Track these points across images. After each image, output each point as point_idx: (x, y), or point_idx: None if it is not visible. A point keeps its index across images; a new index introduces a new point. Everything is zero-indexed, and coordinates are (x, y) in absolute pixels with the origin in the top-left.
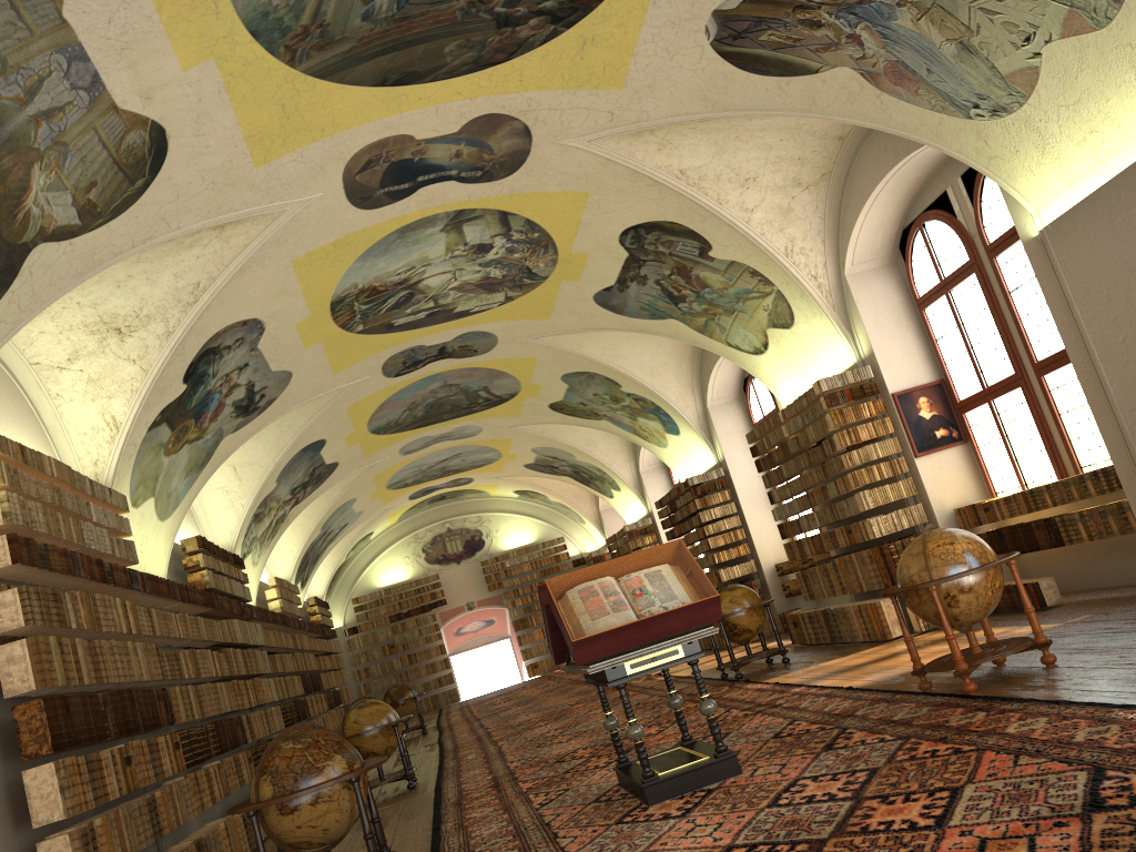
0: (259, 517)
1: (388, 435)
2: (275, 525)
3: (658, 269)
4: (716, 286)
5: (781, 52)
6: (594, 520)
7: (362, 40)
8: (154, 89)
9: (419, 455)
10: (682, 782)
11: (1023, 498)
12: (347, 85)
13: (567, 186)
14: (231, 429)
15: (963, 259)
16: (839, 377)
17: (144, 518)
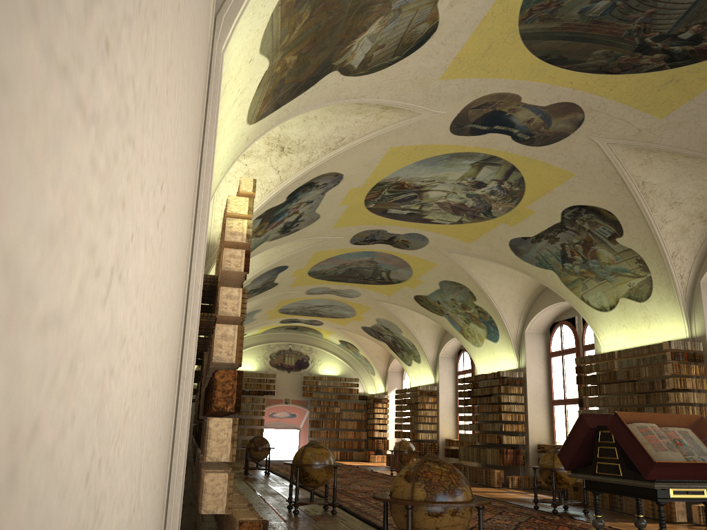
0: None
1: (312, 278)
2: None
3: (571, 237)
4: (602, 260)
5: None
6: (382, 375)
7: (564, 25)
8: (458, 1)
9: (312, 297)
10: None
11: None
12: (527, 50)
13: (565, 166)
14: (270, 238)
15: None
16: (682, 343)
17: None
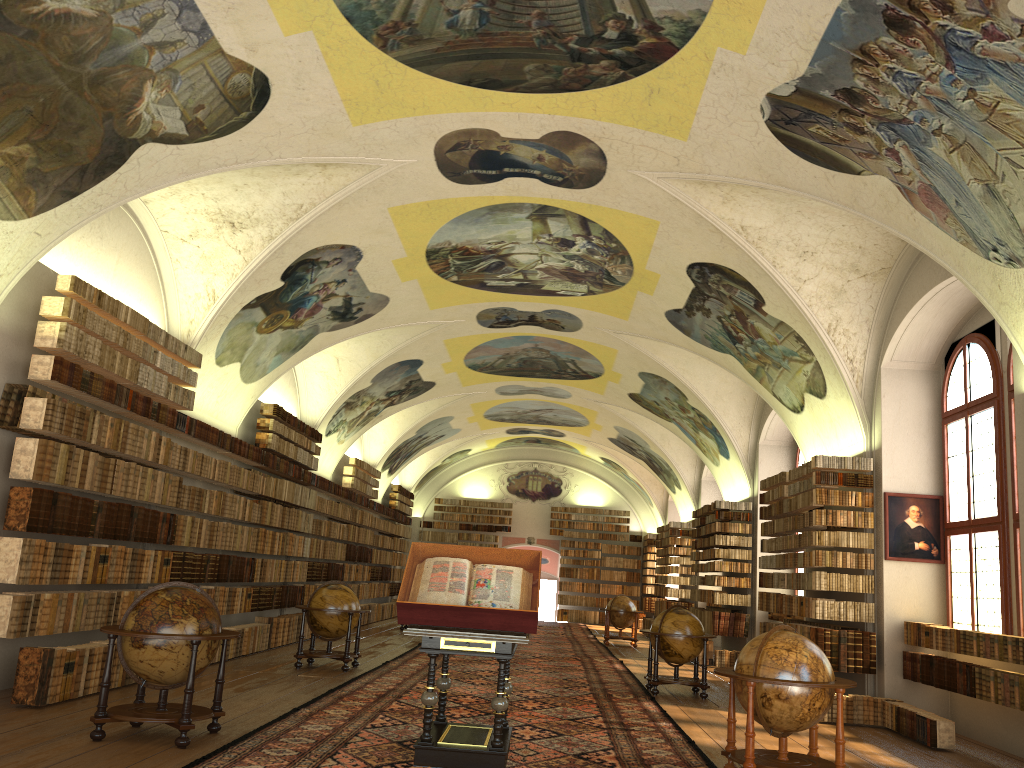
0: (350, 405)
1: (484, 374)
2: (367, 416)
3: (719, 307)
4: (767, 339)
5: (828, 147)
6: (660, 507)
7: (448, 44)
8: (258, 44)
9: (515, 399)
10: (449, 757)
11: (956, 637)
12: (436, 78)
13: (640, 211)
14: (327, 328)
15: (989, 389)
16: (837, 459)
17: (227, 376)
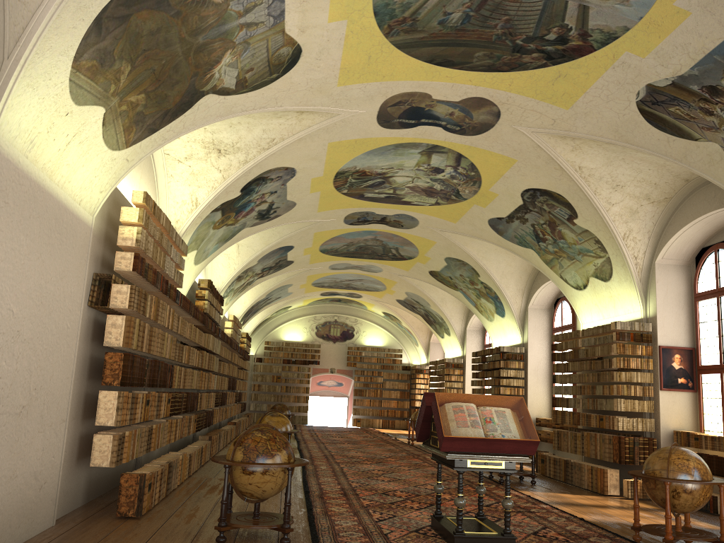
0: (239, 278)
1: (328, 255)
2: (245, 285)
3: (537, 218)
4: (568, 240)
5: (678, 121)
6: (424, 346)
7: (431, 34)
8: (308, 27)
9: (339, 272)
10: (478, 542)
11: None
12: (410, 57)
13: (505, 153)
14: (250, 225)
15: None
16: (629, 324)
17: (188, 261)
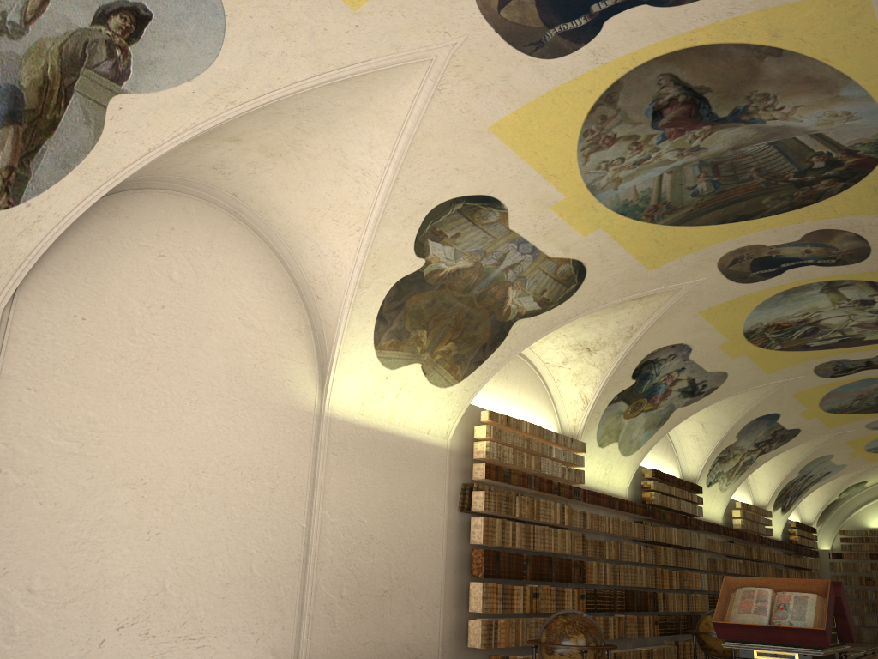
0: (722, 459)
1: (846, 414)
2: (742, 465)
3: None
4: None
5: None
6: None
7: (697, 205)
8: (569, 246)
9: None
10: None
11: None
12: (698, 226)
13: None
14: (681, 404)
15: None
16: None
17: (609, 454)
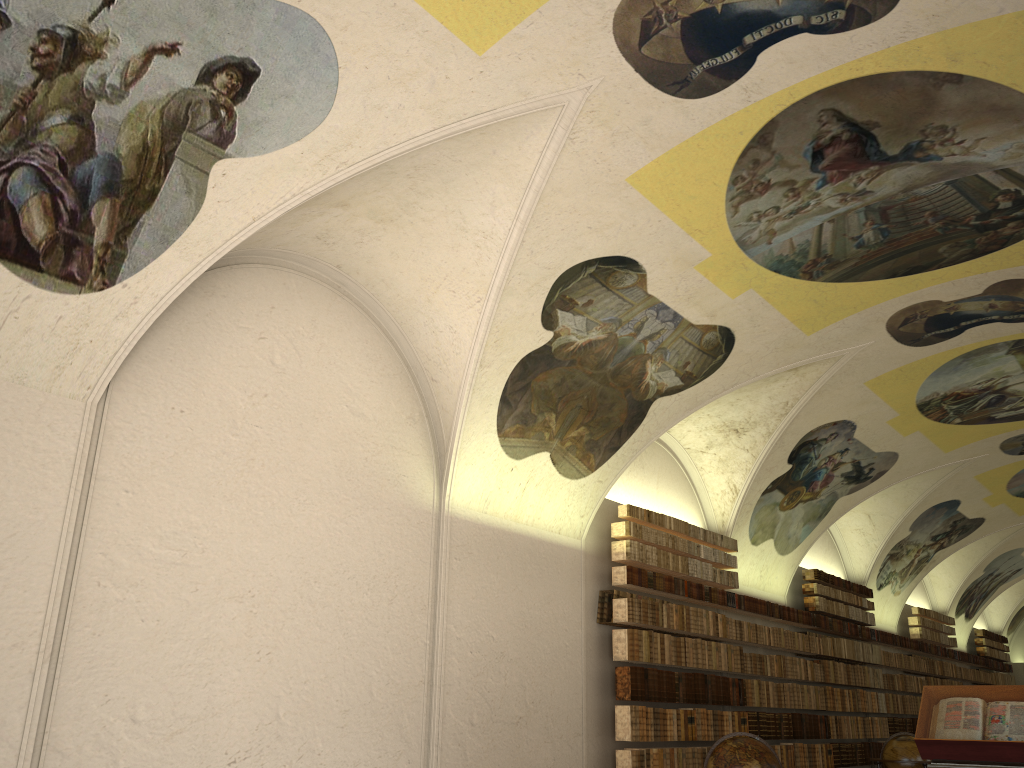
0: (894, 556)
1: None
2: (918, 563)
3: None
4: None
5: None
6: None
7: (862, 257)
8: (715, 311)
9: None
10: None
11: None
12: (863, 282)
13: None
14: (844, 492)
15: None
16: None
17: (764, 553)
